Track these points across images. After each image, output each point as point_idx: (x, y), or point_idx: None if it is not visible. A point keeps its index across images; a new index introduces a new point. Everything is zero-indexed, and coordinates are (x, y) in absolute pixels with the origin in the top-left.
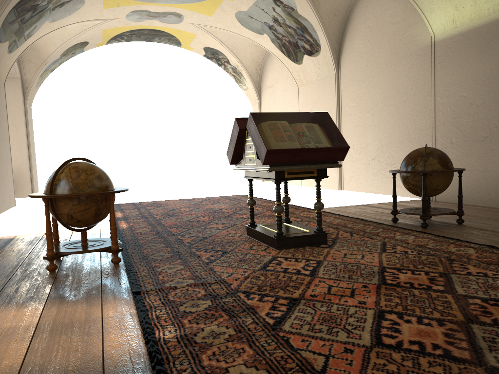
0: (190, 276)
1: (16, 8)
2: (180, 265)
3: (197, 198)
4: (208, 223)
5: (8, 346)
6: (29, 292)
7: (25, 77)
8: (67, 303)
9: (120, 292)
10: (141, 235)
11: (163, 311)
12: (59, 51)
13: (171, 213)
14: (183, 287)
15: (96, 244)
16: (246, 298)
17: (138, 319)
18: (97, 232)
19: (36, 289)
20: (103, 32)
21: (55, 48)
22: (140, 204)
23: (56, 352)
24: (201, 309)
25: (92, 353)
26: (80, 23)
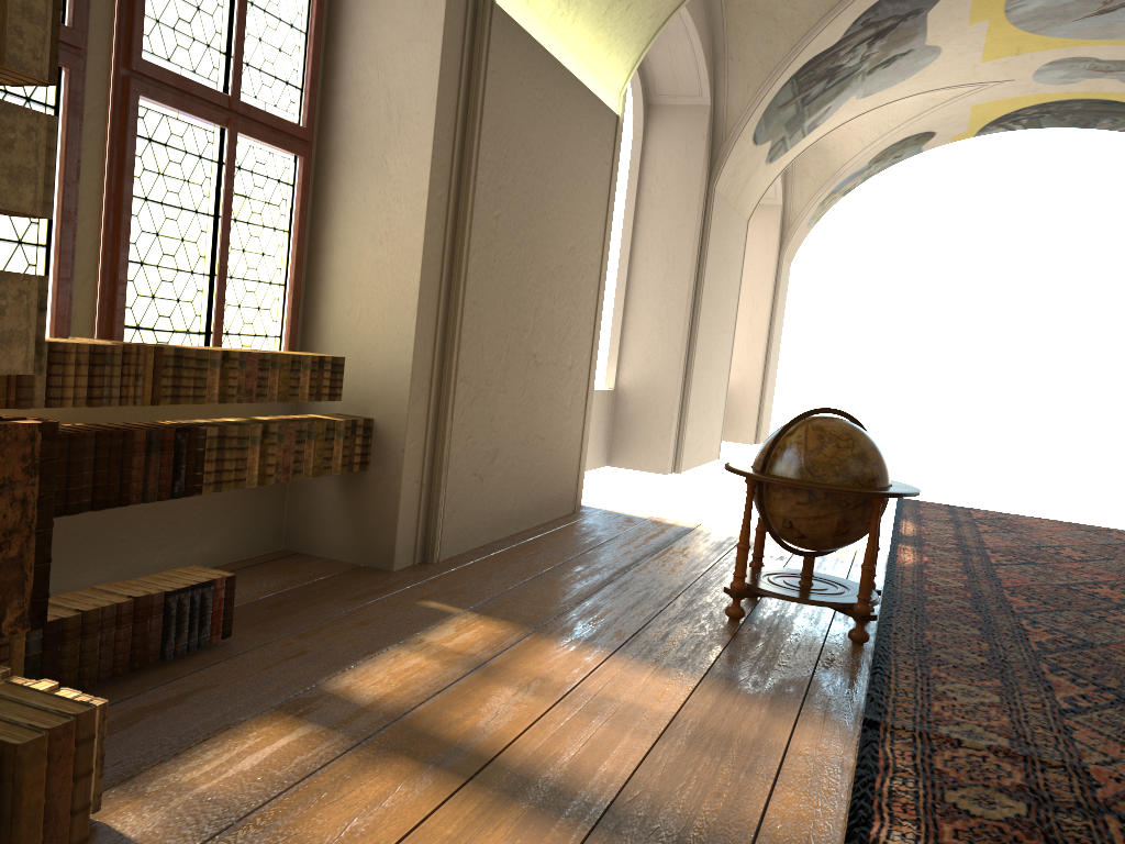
0: (1005, 730)
1: (796, 78)
2: (993, 693)
3: (1118, 530)
4: (1115, 607)
5: (618, 738)
6: (683, 648)
7: (790, 206)
8: (737, 694)
9: (839, 710)
10: (935, 593)
11: (907, 785)
12: (867, 153)
13: (1032, 554)
14: (978, 748)
15: (827, 591)
16: (1121, 835)
17: (851, 780)
18: (846, 557)
19: (695, 645)
20: (972, 111)
21: (861, 147)
22: (966, 514)
23: (685, 782)
24: (994, 816)
25: (741, 812)
26: (924, 93)
